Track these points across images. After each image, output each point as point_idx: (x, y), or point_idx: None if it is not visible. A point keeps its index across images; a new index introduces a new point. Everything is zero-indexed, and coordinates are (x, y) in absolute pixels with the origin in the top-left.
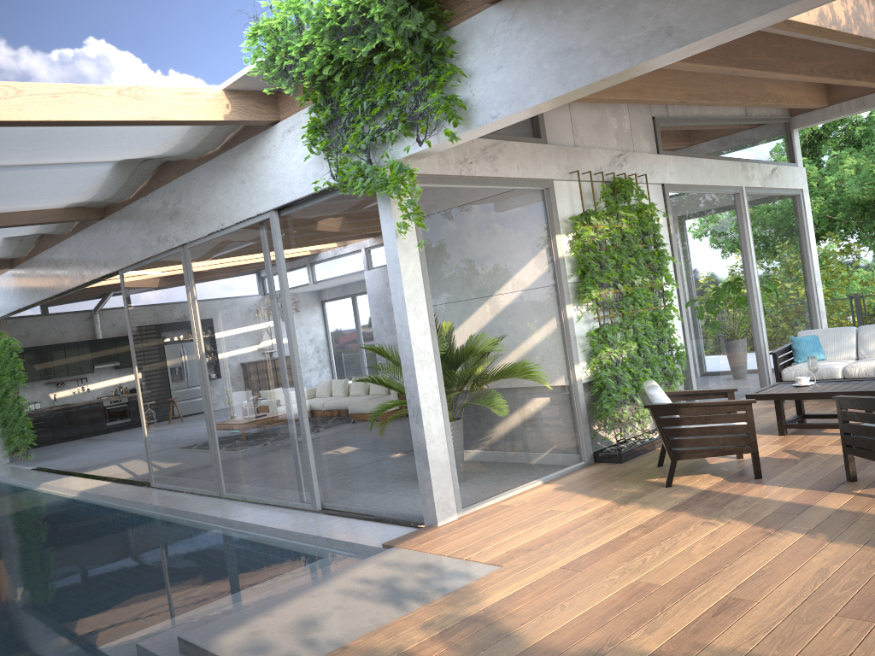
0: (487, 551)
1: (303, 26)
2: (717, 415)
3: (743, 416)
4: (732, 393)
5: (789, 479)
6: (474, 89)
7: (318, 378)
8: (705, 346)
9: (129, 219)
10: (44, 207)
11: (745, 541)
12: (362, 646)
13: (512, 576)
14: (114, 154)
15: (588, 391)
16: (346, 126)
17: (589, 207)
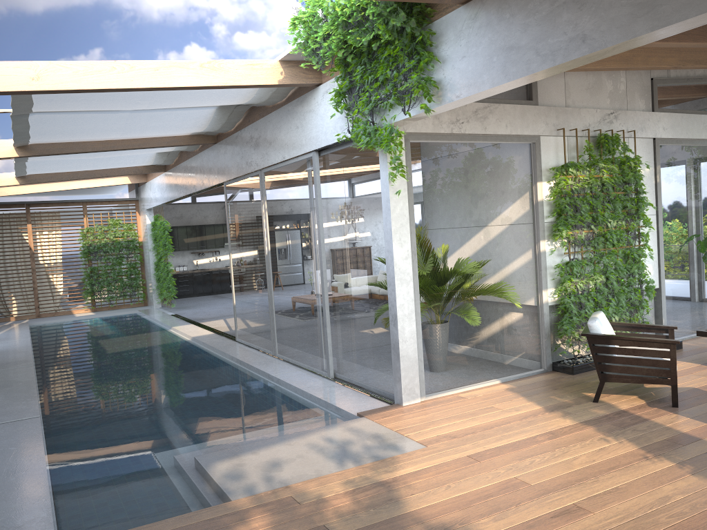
0: (424, 432)
1: (327, 18)
2: (643, 349)
3: (667, 353)
4: (672, 330)
5: (700, 412)
6: (446, 72)
7: (337, 281)
8: (681, 281)
9: (230, 146)
10: (175, 134)
11: (622, 460)
12: (299, 488)
13: (428, 456)
14: (209, 104)
15: (553, 312)
16: (359, 94)
17: (573, 159)
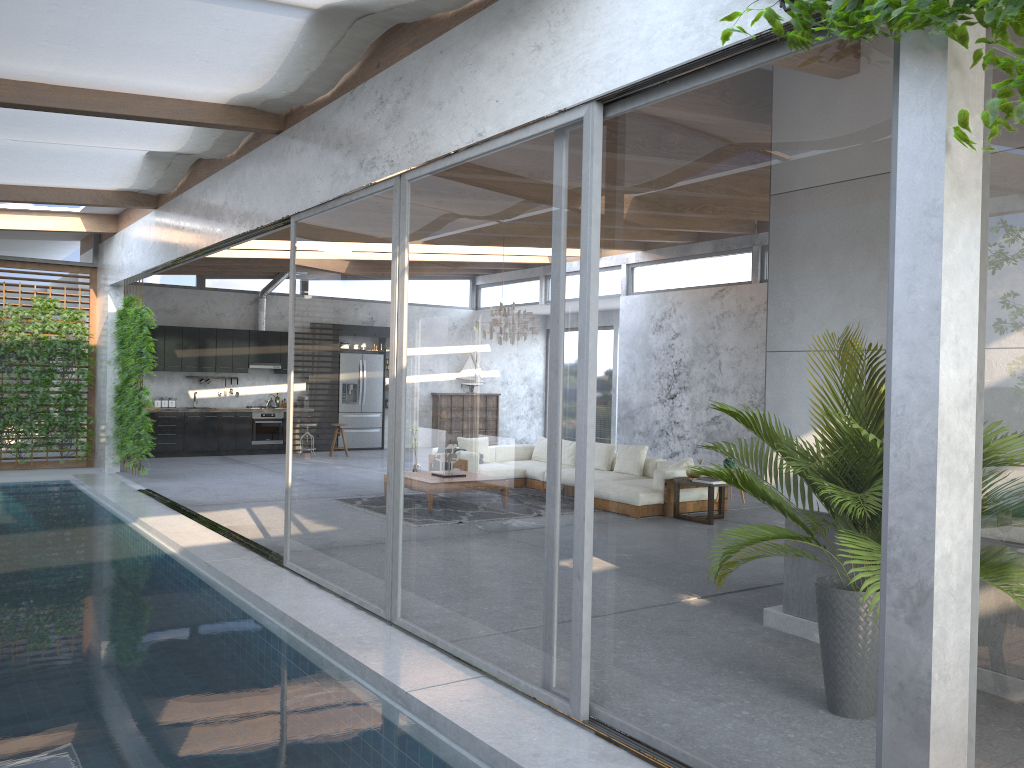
0: None
1: None
2: None
3: None
4: None
5: None
6: None
7: (630, 457)
8: None
9: (319, 131)
10: (193, 95)
11: None
12: None
13: None
14: None
15: None
16: None
17: None
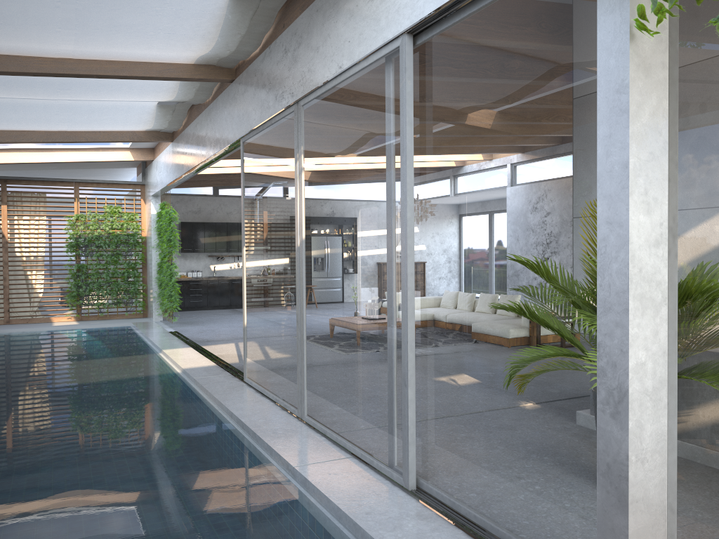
0: None
1: None
2: None
3: None
4: None
5: None
6: None
7: (437, 296)
8: None
9: (253, 77)
10: (170, 59)
11: None
12: None
13: None
14: None
15: None
16: None
17: None
